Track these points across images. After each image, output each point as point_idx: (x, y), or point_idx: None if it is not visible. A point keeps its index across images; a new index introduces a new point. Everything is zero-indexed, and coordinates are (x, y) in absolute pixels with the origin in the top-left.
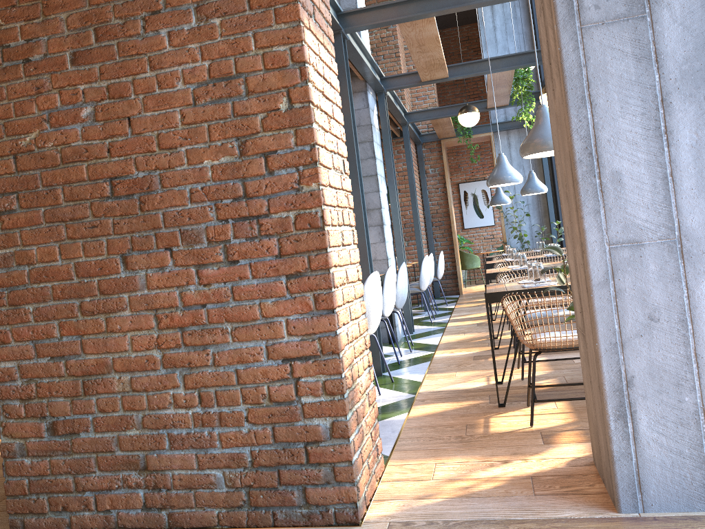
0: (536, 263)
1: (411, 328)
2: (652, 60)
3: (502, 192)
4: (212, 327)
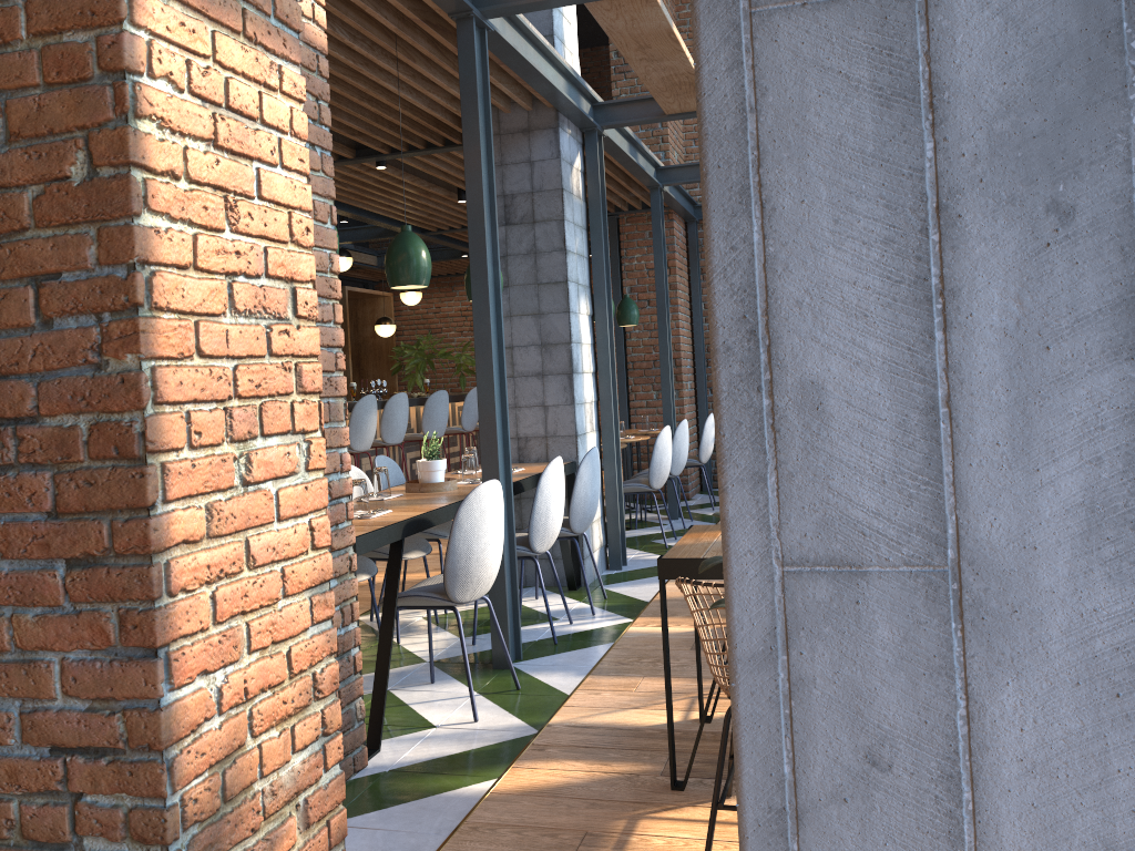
0: None
1: (619, 559)
2: (920, 103)
3: None
4: None
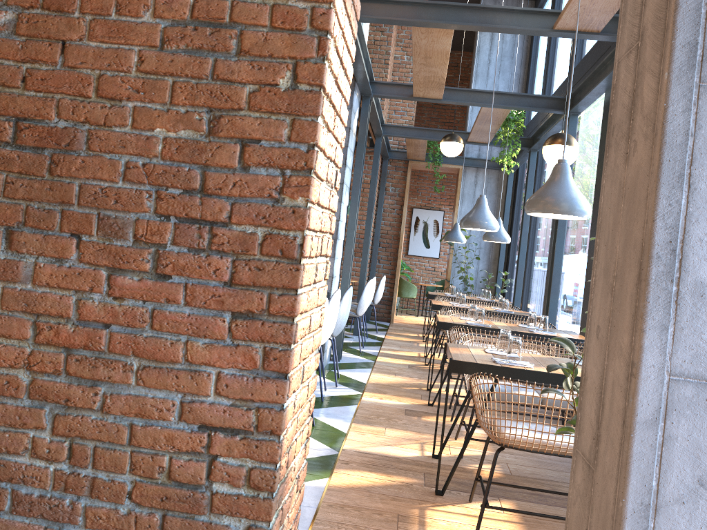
0: (515, 337)
1: (339, 355)
2: None
3: (460, 230)
4: (111, 358)
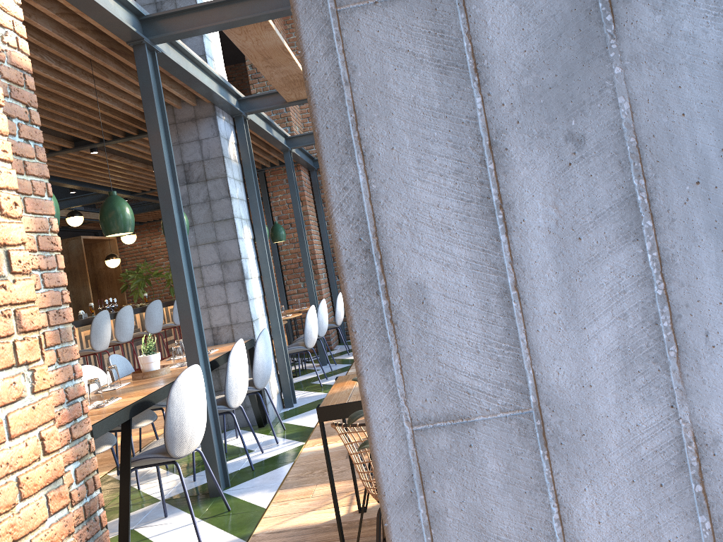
0: None
1: (291, 400)
2: (468, 69)
3: None
4: None
